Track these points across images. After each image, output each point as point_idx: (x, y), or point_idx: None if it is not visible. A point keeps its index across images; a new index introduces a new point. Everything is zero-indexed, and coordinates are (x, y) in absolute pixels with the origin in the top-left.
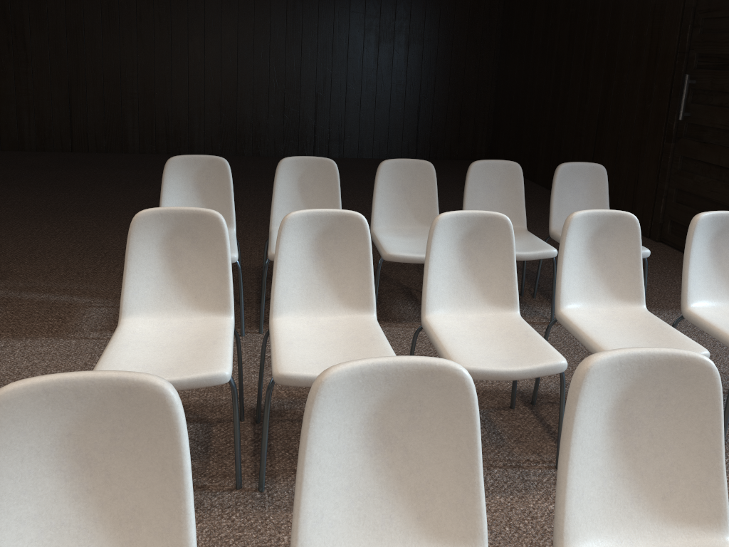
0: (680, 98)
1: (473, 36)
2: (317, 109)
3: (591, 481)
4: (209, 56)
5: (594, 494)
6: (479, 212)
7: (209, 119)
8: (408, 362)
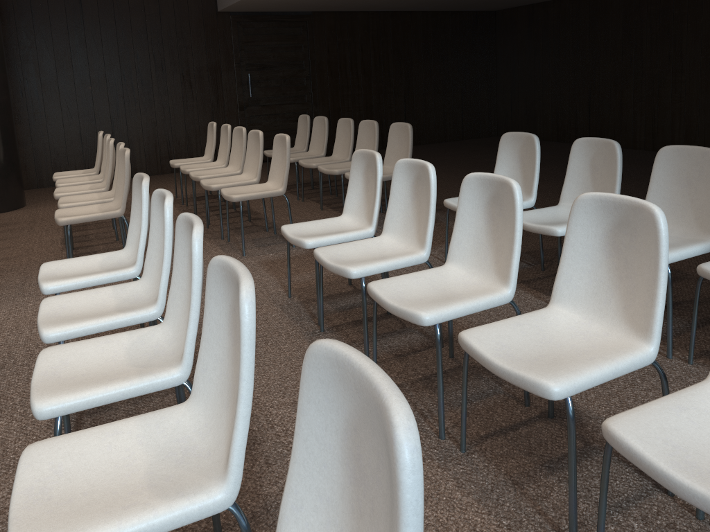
0: None
1: None
2: None
3: (180, 294)
4: None
5: (179, 303)
6: (497, 176)
7: None
8: (164, 193)
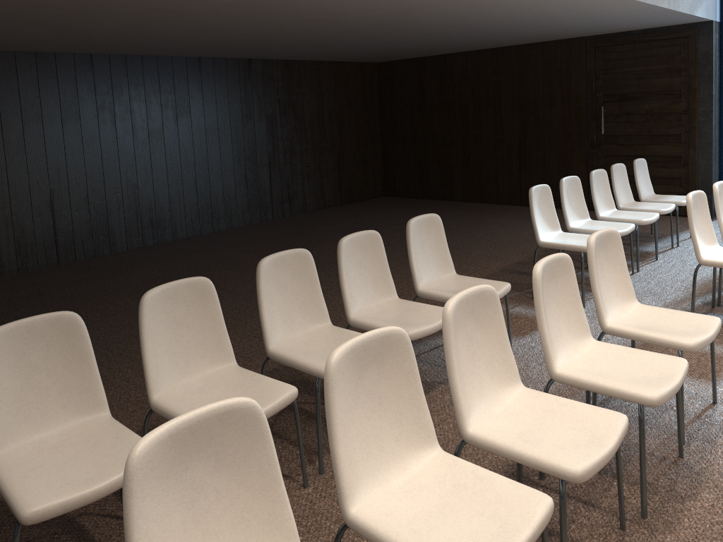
0: (600, 121)
1: (364, 99)
2: (271, 175)
3: None
4: (183, 140)
5: None
6: None
7: (188, 201)
8: None
